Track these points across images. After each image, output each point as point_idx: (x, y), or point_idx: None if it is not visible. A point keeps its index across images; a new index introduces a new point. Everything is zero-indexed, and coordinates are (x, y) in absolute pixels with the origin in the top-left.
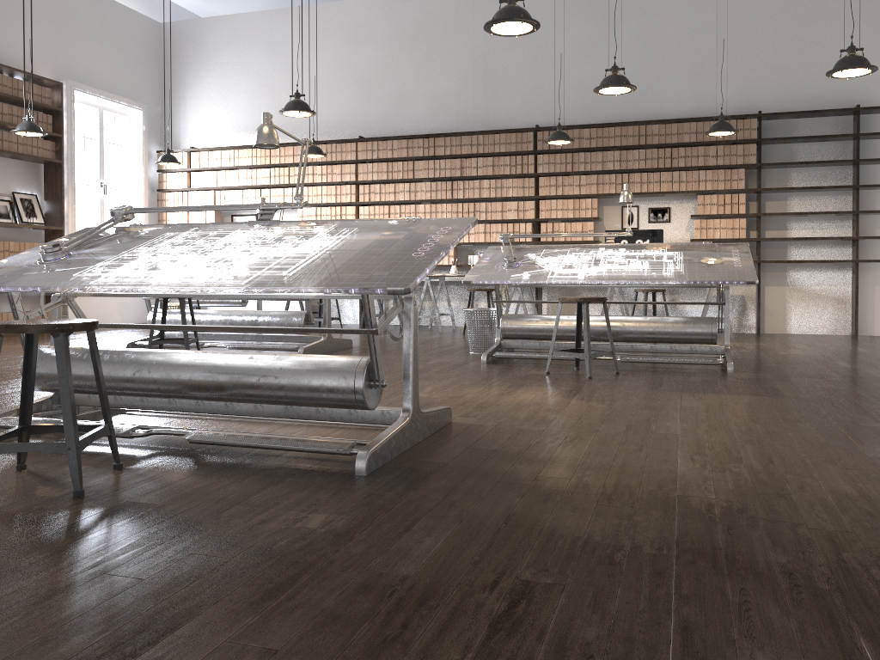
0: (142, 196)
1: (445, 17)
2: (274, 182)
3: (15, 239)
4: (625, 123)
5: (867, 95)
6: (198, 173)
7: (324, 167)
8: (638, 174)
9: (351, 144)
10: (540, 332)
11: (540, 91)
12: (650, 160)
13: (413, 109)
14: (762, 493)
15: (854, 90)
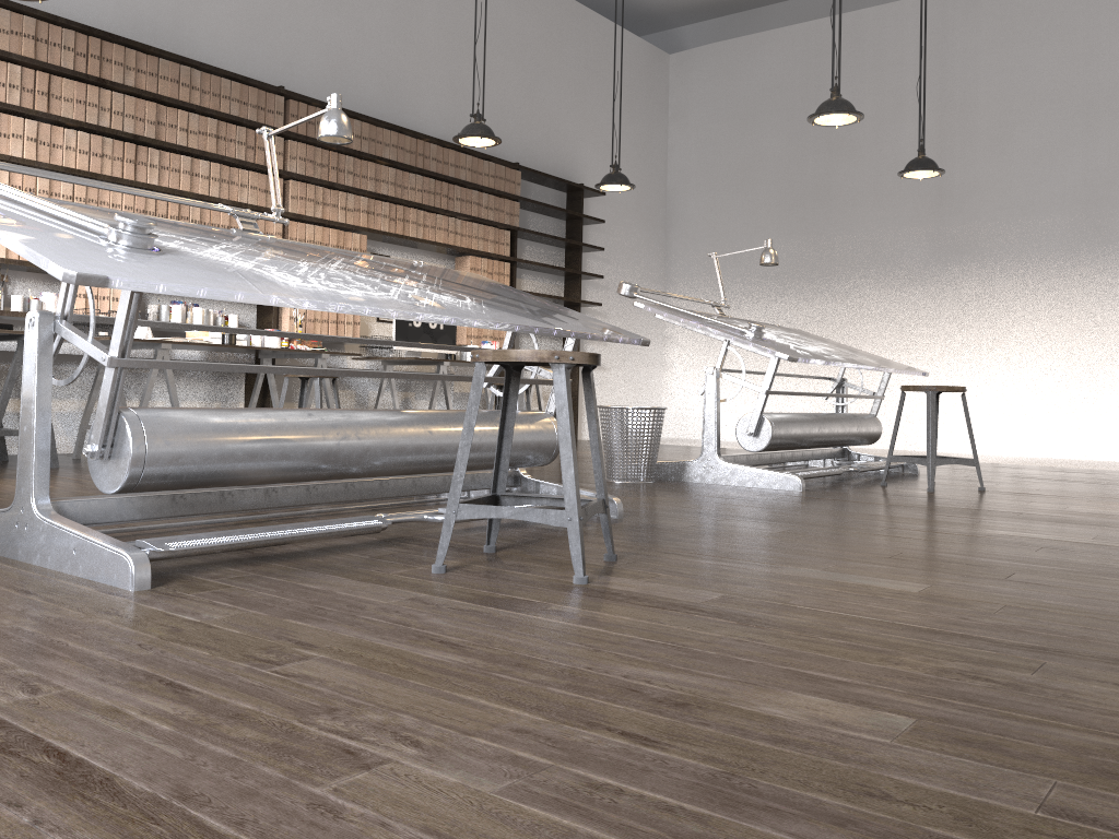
0: None
1: None
2: None
3: None
4: (404, 129)
5: (575, 175)
6: None
7: None
8: (415, 211)
9: None
10: (797, 438)
11: (270, 28)
12: (428, 193)
13: None
14: None
15: (568, 166)
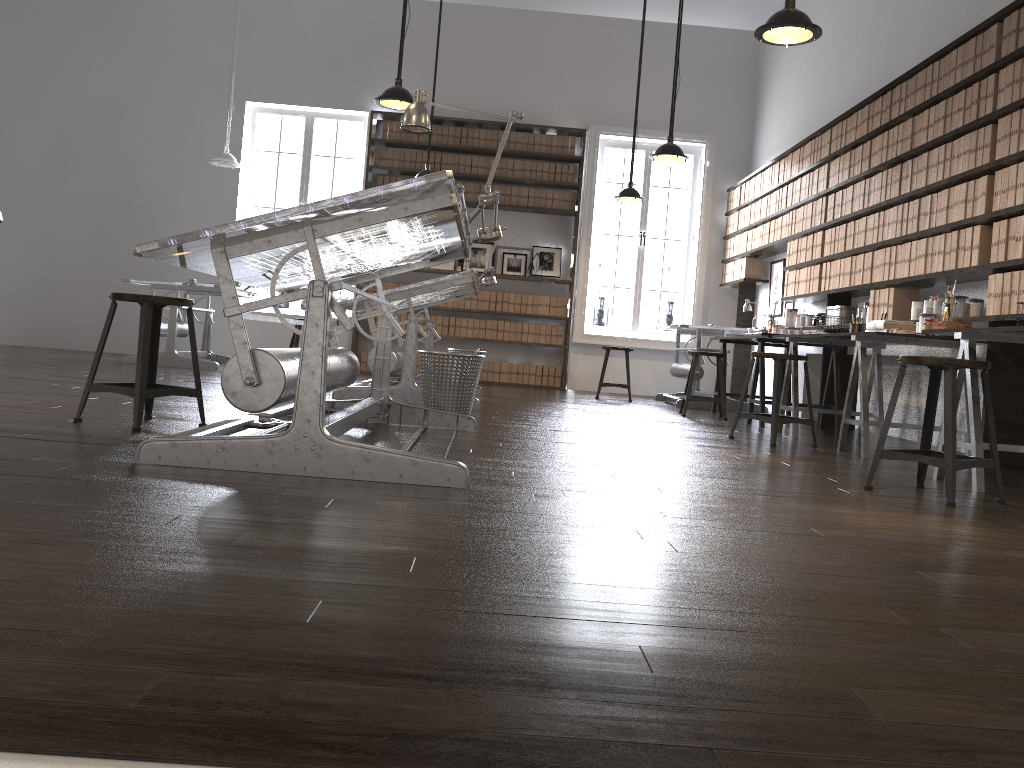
0: (697, 246)
1: None
2: (777, 209)
3: (531, 292)
4: None
5: None
6: (742, 210)
7: (807, 176)
8: None
9: (827, 133)
10: None
11: None
12: None
13: (907, 48)
14: None
15: None
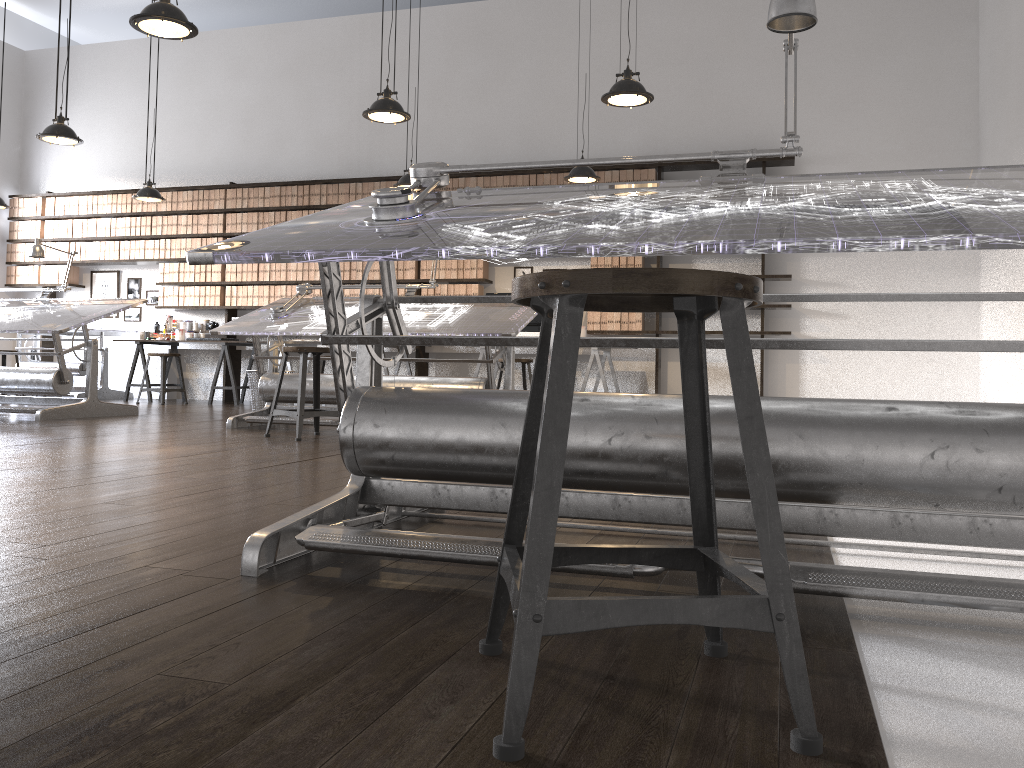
0: None
1: (330, 50)
2: (135, 233)
3: None
4: (514, 171)
5: (778, 145)
6: (53, 221)
7: (190, 216)
8: None
9: (219, 191)
10: None
11: (430, 135)
12: None
13: (293, 153)
14: (83, 518)
15: (764, 139)
